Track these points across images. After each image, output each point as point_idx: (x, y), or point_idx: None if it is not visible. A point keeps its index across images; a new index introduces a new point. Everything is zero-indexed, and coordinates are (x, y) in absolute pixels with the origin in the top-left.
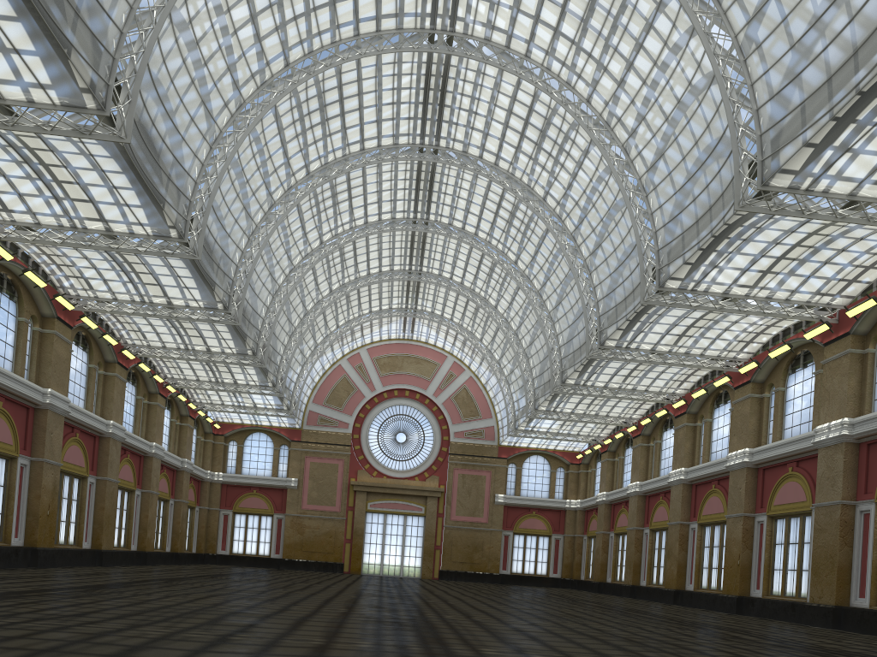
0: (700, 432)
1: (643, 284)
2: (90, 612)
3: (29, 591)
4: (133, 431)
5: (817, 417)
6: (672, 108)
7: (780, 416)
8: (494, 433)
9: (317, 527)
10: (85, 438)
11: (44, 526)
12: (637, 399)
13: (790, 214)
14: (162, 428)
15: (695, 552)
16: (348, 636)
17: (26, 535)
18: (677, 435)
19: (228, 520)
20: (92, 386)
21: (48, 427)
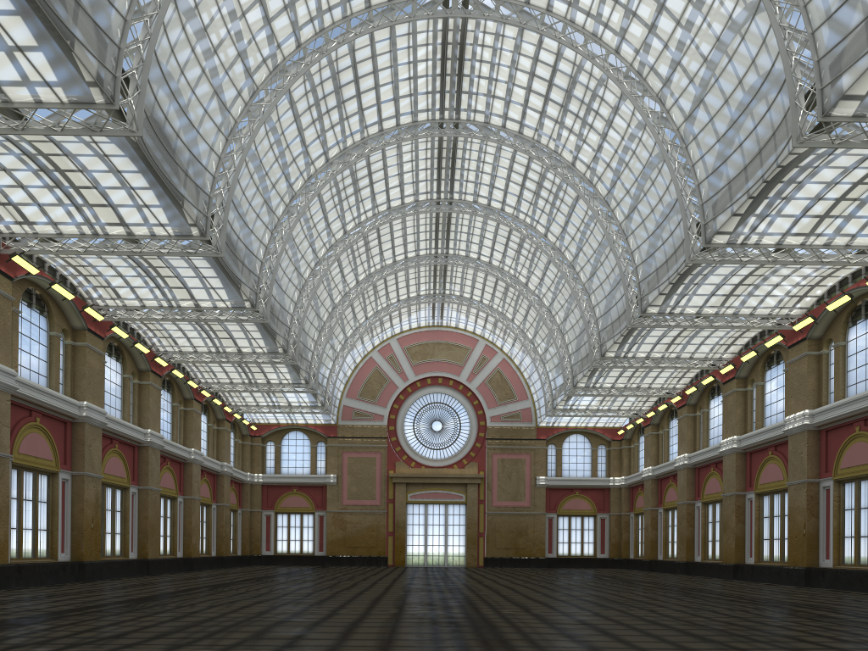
0: (751, 397)
1: (688, 242)
2: (129, 632)
3: (71, 610)
4: (171, 438)
5: None
6: (707, 51)
7: (842, 372)
8: (531, 414)
9: (358, 522)
10: (124, 448)
11: (89, 539)
12: (682, 367)
13: (855, 146)
14: (199, 433)
15: (753, 523)
16: (403, 644)
17: (72, 550)
18: (727, 401)
19: (270, 521)
20: (127, 396)
21: (86, 440)
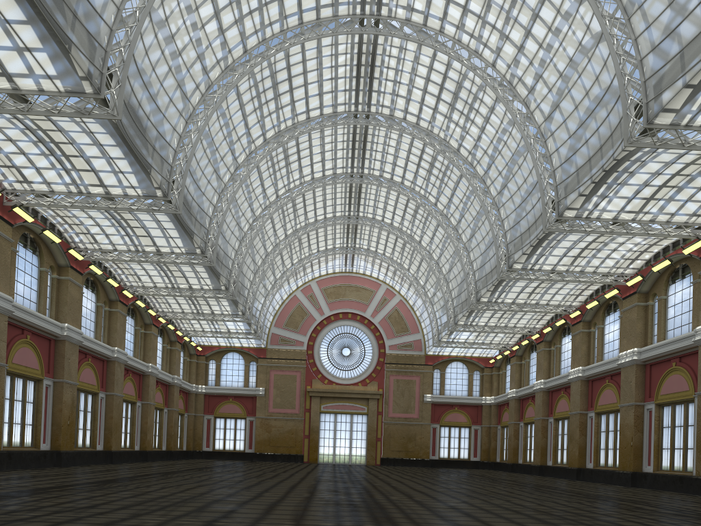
0: (593, 336)
1: (545, 215)
2: (100, 504)
3: (53, 487)
4: (133, 355)
5: (696, 320)
6: (563, 67)
7: (663, 320)
8: (421, 345)
9: (281, 426)
10: (95, 362)
11: (65, 433)
12: (540, 311)
13: (672, 147)
14: (156, 351)
15: (593, 436)
16: (312, 518)
17: (51, 441)
18: (575, 339)
19: (210, 423)
20: (99, 320)
21: (66, 354)
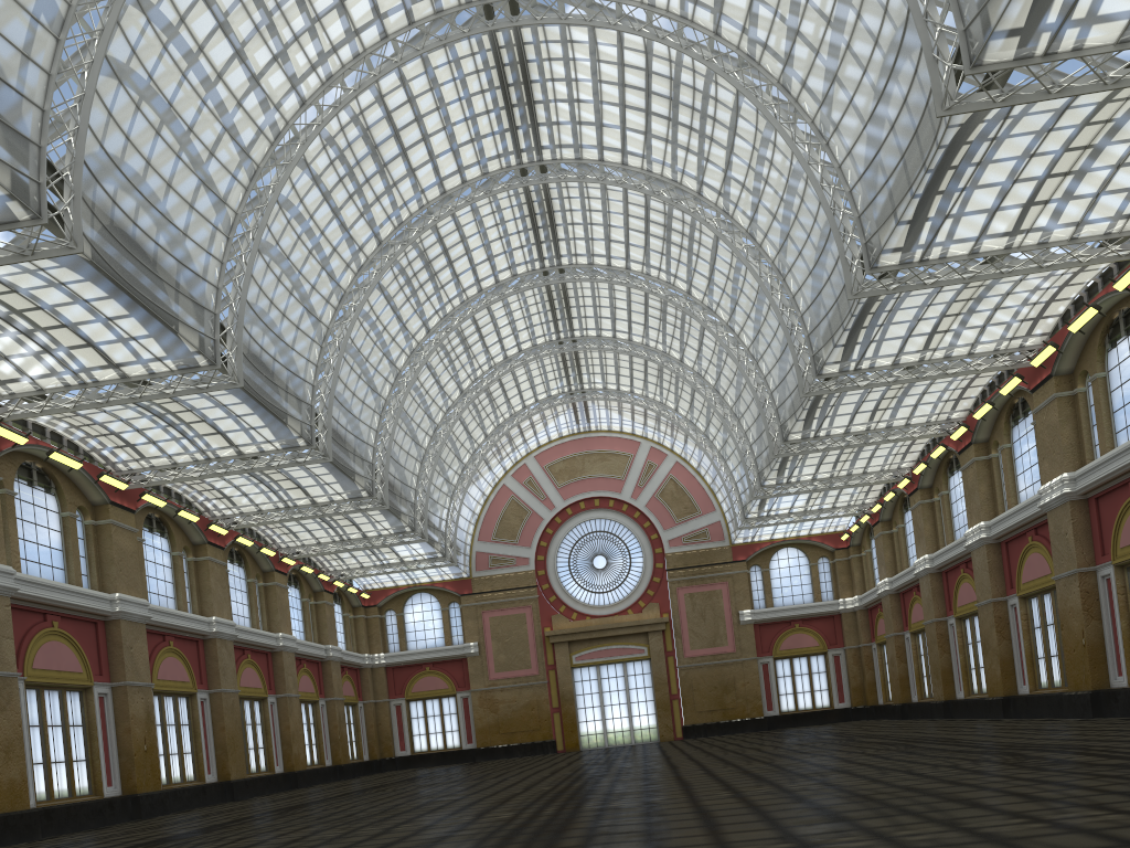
0: (998, 466)
1: (847, 271)
2: None
3: None
4: (250, 624)
5: None
6: (849, 11)
7: (1106, 415)
8: (722, 530)
9: (513, 699)
10: (183, 645)
11: (142, 765)
12: (897, 439)
13: (1027, 99)
14: (288, 612)
15: (1021, 638)
16: None
17: (122, 781)
18: (966, 477)
19: (401, 711)
20: (180, 578)
21: (124, 641)
